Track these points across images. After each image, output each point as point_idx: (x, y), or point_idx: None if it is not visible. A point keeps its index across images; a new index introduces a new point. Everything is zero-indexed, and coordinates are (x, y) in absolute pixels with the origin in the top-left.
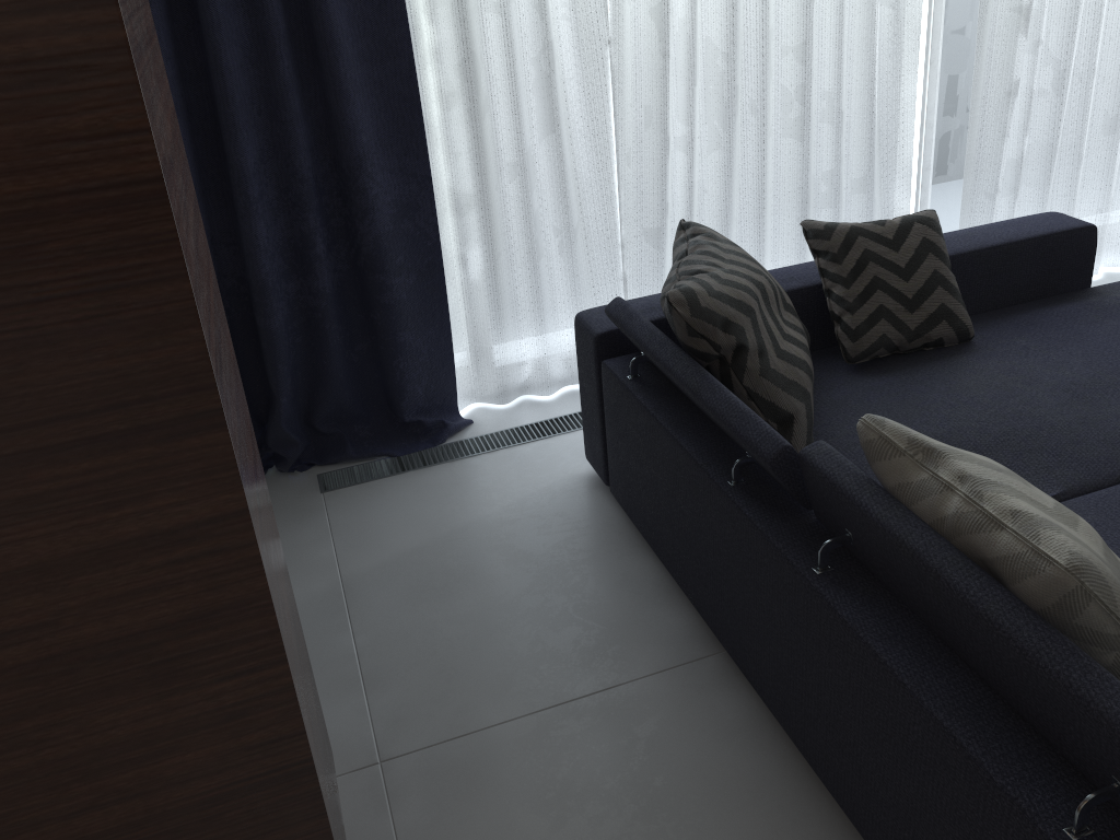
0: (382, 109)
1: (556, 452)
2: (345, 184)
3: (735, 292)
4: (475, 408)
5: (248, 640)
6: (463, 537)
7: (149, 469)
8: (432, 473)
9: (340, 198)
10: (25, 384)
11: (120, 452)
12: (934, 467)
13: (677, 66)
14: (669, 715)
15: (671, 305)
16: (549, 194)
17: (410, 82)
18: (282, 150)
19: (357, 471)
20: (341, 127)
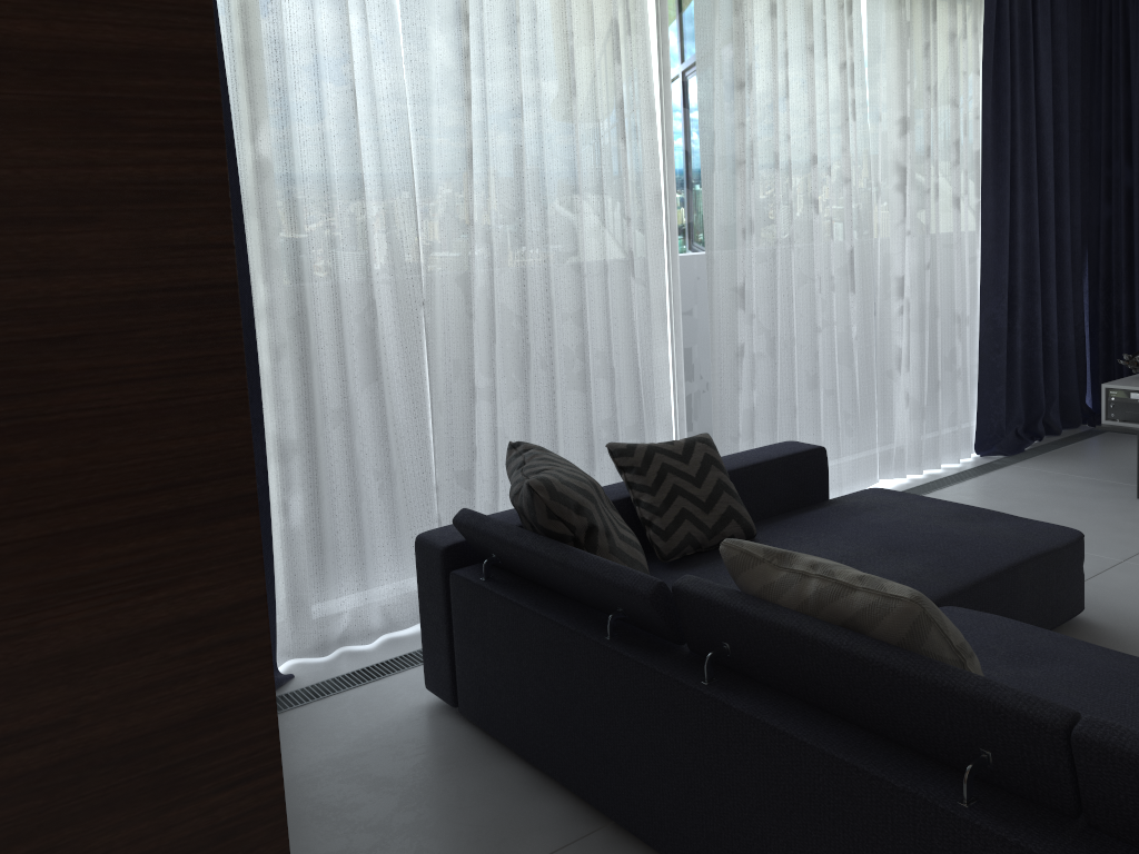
0: None
1: (390, 690)
2: None
3: (579, 483)
4: (292, 664)
5: (249, 742)
6: (313, 775)
7: (187, 551)
8: None
9: None
10: (95, 460)
11: (165, 532)
12: (789, 565)
13: (479, 326)
14: None
15: (533, 490)
16: (370, 438)
17: (249, 331)
18: None
19: None
20: None
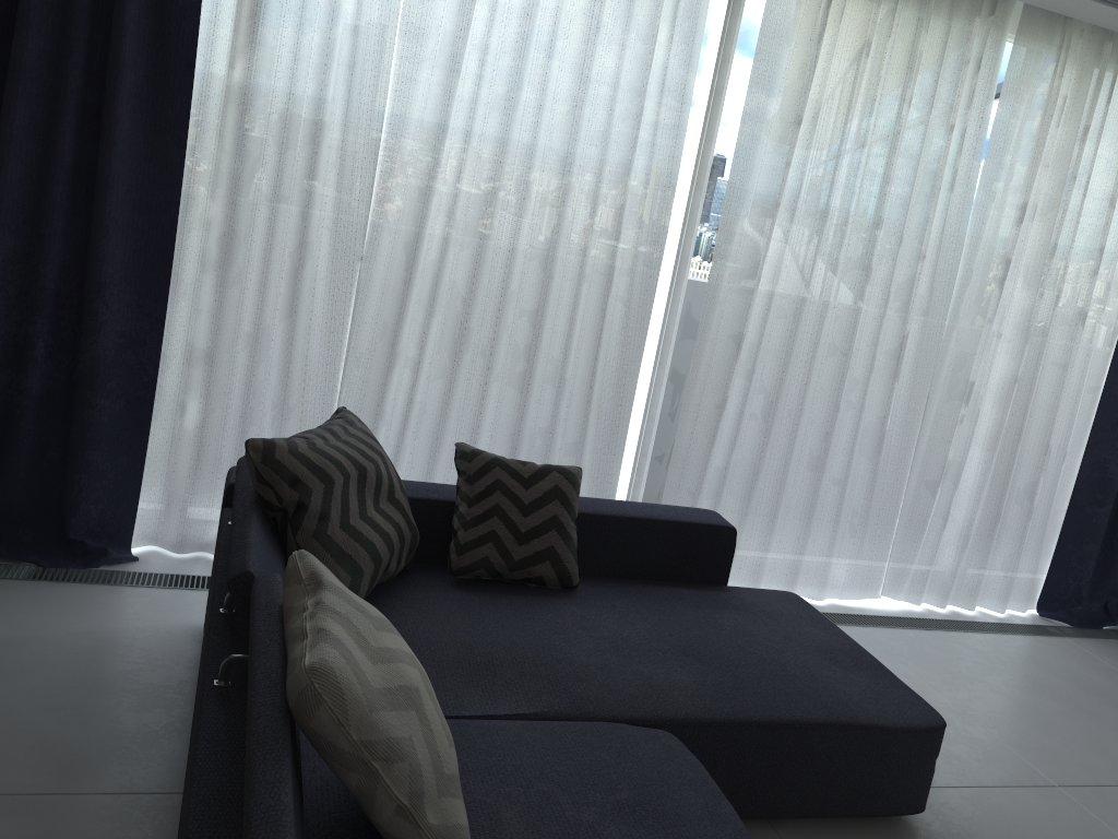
0: (137, 252)
1: (190, 602)
2: (83, 304)
3: (321, 460)
4: (151, 550)
5: None
6: (41, 643)
7: None
8: (63, 587)
9: (77, 316)
10: None
11: None
12: (313, 596)
13: (422, 296)
14: (89, 829)
15: (246, 448)
16: (276, 370)
17: (169, 237)
18: (34, 258)
19: None
20: (93, 254)
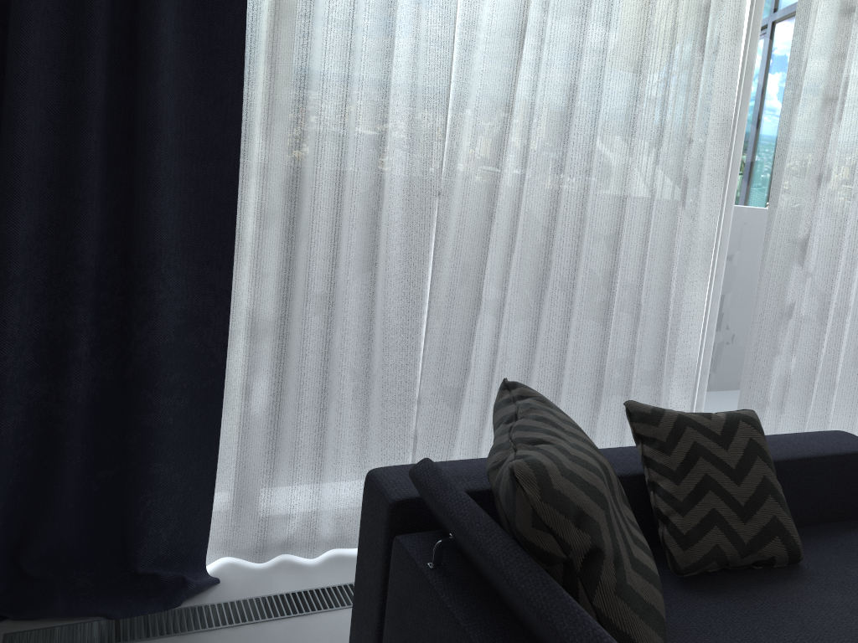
0: (192, 210)
1: (312, 637)
2: (131, 282)
3: (588, 474)
4: (225, 563)
5: None
6: None
7: None
8: None
9: (122, 297)
10: None
11: None
12: None
13: (499, 231)
14: None
15: (516, 481)
16: (353, 333)
17: (230, 188)
18: (66, 230)
19: (58, 634)
20: (141, 218)
